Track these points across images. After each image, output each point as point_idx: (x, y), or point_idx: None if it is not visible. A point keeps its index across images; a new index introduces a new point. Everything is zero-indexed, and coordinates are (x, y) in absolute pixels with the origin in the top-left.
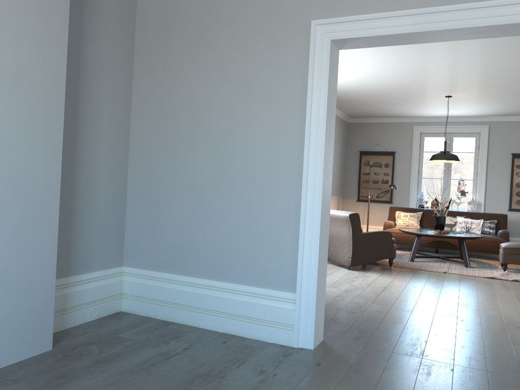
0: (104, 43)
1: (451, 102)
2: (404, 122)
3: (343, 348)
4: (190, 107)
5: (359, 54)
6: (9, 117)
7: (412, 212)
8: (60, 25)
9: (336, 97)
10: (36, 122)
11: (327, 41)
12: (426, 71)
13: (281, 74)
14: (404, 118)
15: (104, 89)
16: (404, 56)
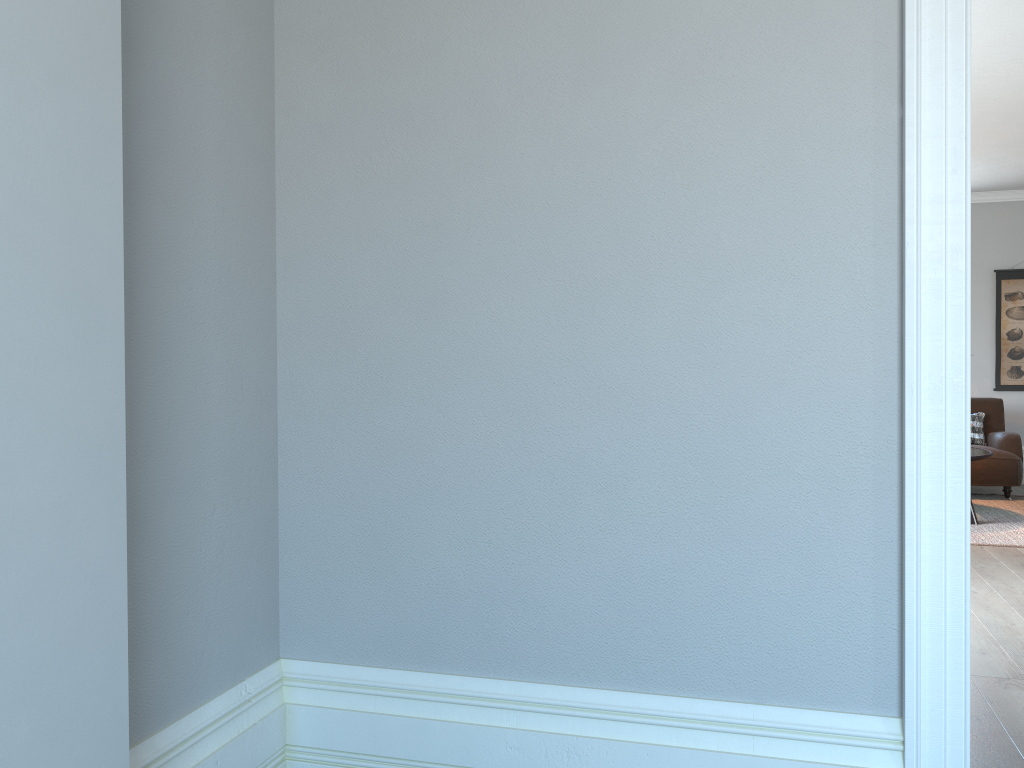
0: None
1: None
2: None
3: None
4: (481, 154)
5: None
6: None
7: None
8: None
9: None
10: (24, 191)
11: None
12: None
13: (799, 34)
14: None
15: (203, 101)
16: None
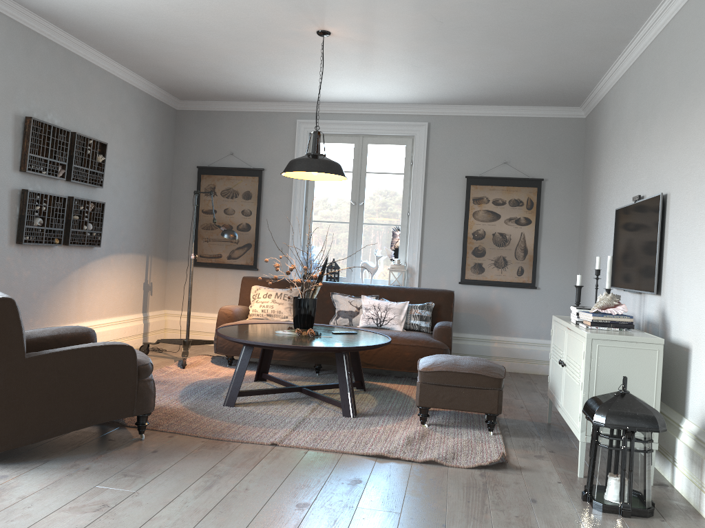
0: None
1: (341, 55)
2: (281, 112)
3: None
4: None
5: None
6: None
7: (284, 288)
8: None
9: (84, 23)
10: None
11: None
12: None
13: None
14: (280, 103)
15: None
16: None
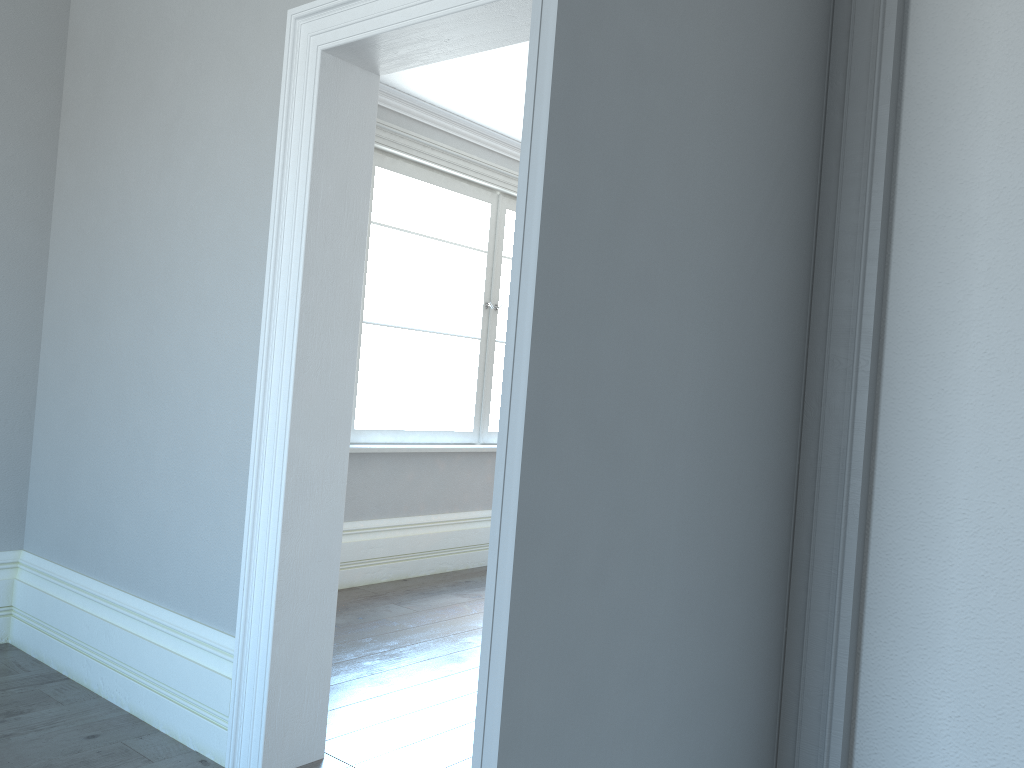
0: None
1: None
2: None
3: None
4: (122, 220)
5: None
6: None
7: None
8: None
9: None
10: None
11: (315, 55)
12: None
13: (247, 137)
14: None
15: None
16: None
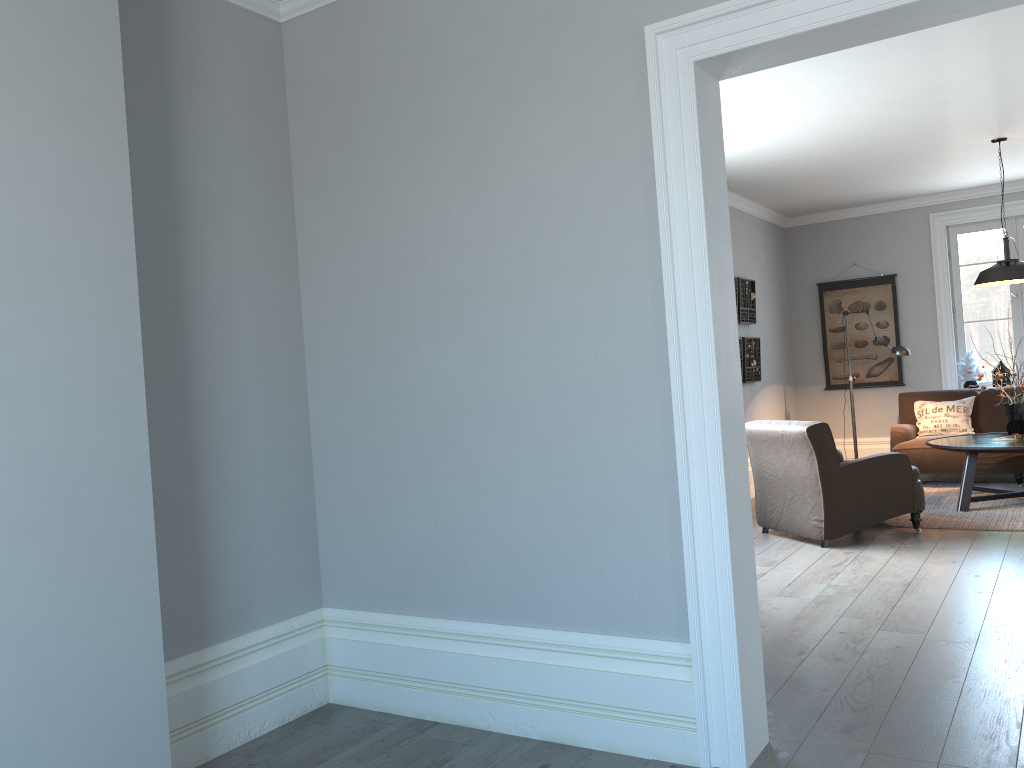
0: (224, 151)
1: (1007, 151)
2: (907, 209)
3: (817, 761)
4: (413, 257)
5: (780, 83)
6: (16, 342)
7: (952, 399)
8: (107, 132)
9: (750, 180)
10: (79, 342)
11: (687, 67)
12: (938, 93)
13: (595, 156)
14: (905, 200)
15: (235, 246)
16: (884, 70)
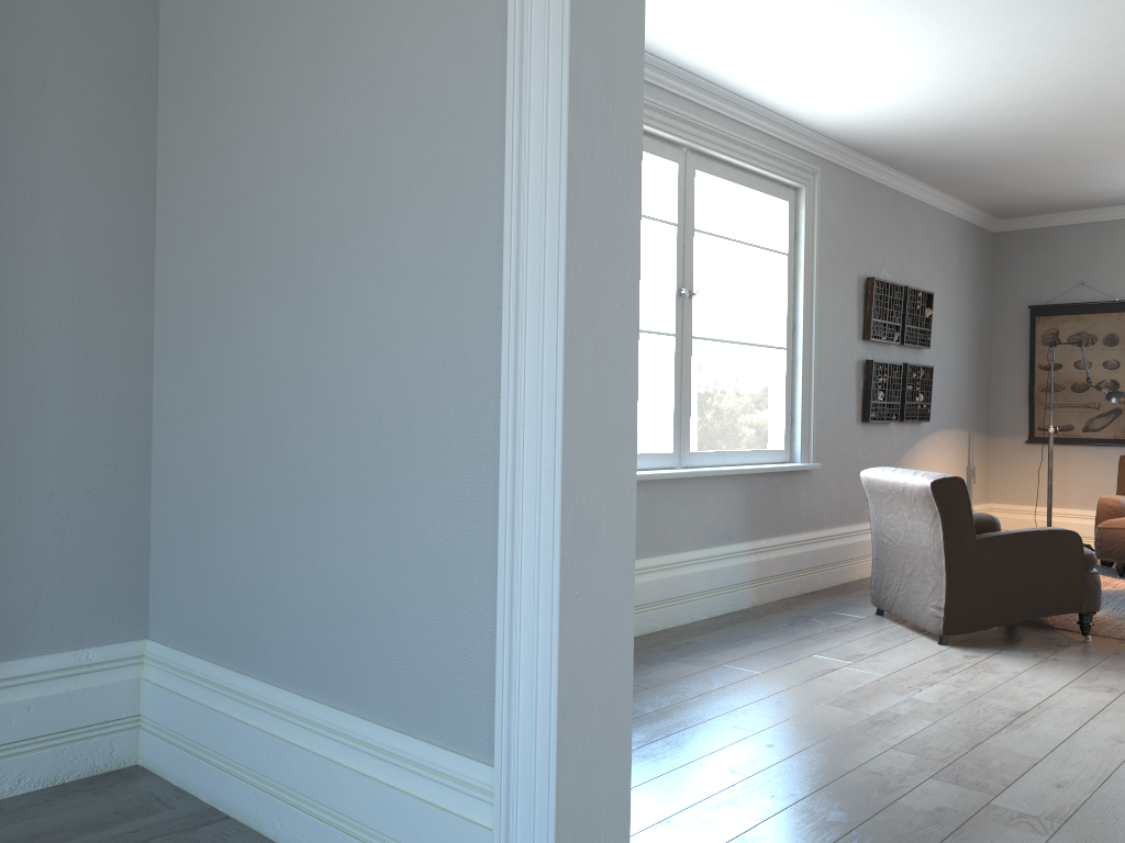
0: (41, 25)
1: None
2: None
3: None
4: (258, 176)
5: (919, 1)
6: None
7: None
8: None
9: (927, 160)
10: None
11: None
12: None
13: (450, 20)
14: None
15: (46, 153)
16: None
